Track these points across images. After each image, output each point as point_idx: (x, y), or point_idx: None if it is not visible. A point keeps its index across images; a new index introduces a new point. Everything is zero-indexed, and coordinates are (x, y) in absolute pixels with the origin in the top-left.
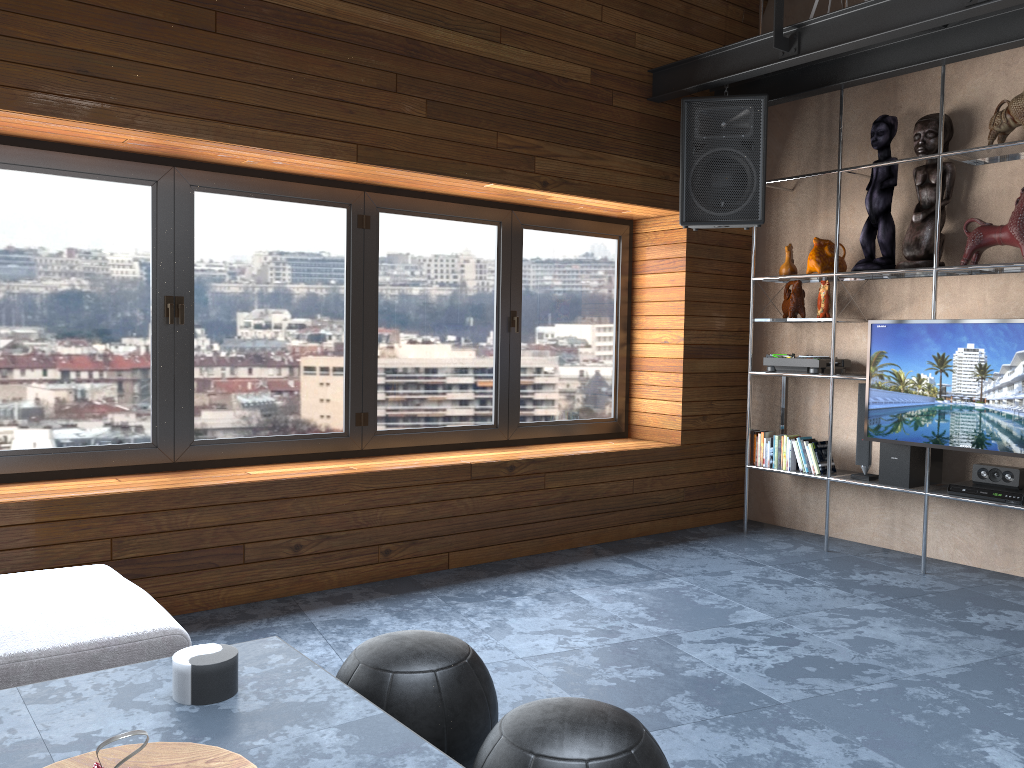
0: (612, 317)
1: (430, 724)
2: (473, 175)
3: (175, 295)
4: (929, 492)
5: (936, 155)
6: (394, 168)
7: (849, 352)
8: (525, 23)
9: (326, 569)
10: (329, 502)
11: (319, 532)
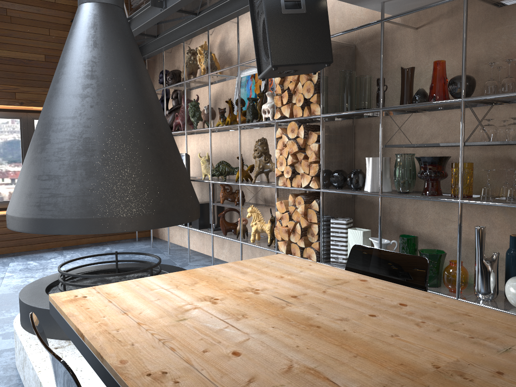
0: None
1: None
2: None
3: None
4: None
5: (163, 88)
6: None
7: None
8: (5, 39)
9: None
10: None
11: None
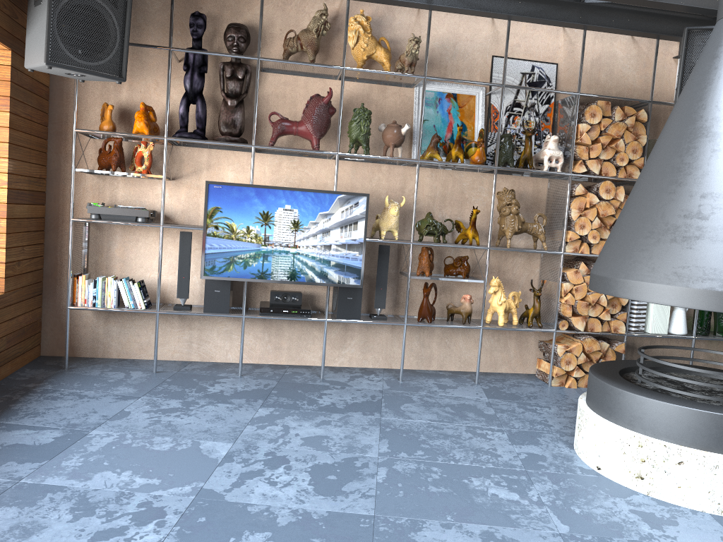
0: None
1: None
2: None
3: None
4: (246, 315)
5: (257, 58)
6: None
7: (153, 204)
8: None
9: None
10: None
11: None
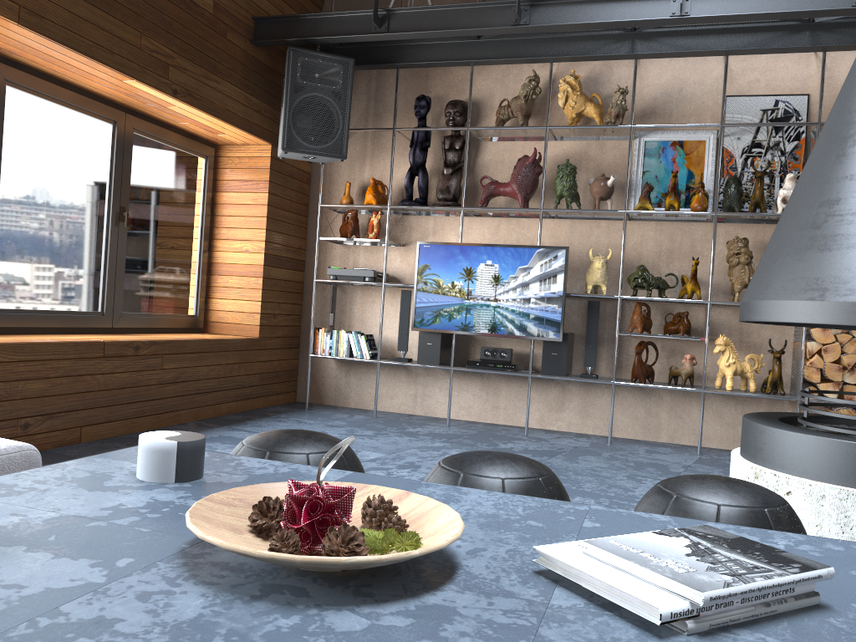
0: (198, 226)
1: None
2: (120, 67)
3: None
4: (454, 367)
5: (466, 128)
6: (53, 40)
7: (387, 268)
8: None
9: None
10: None
11: None
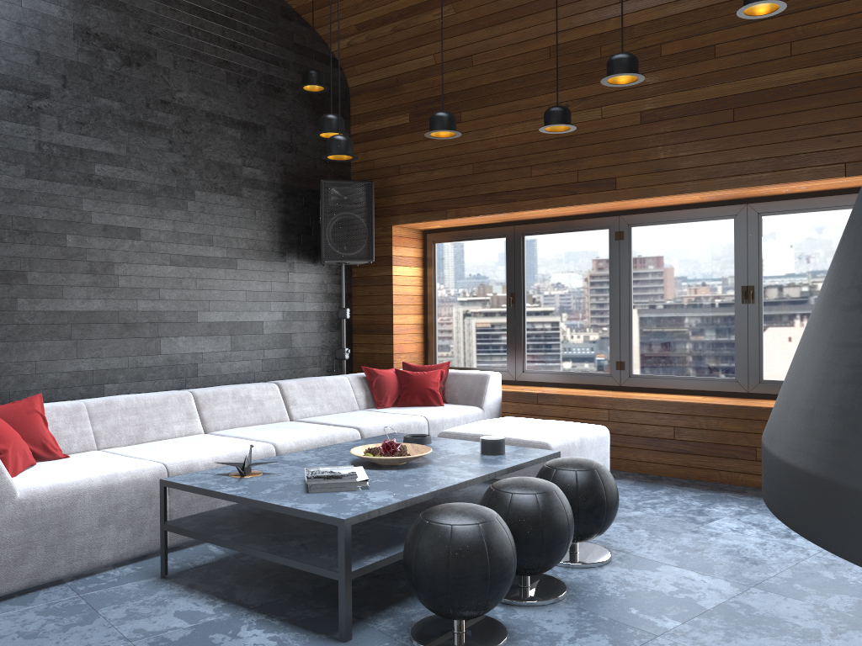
0: None
1: None
2: None
3: (748, 285)
4: None
5: None
6: None
7: None
8: None
9: None
10: None
11: None
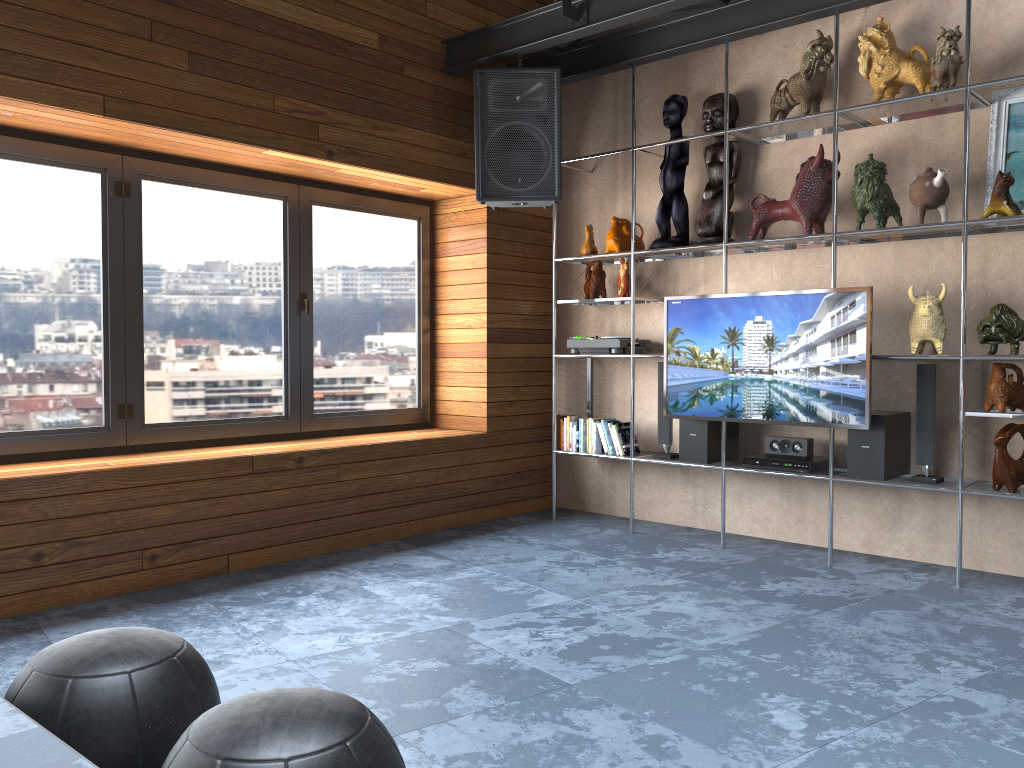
0: (414, 302)
1: (119, 738)
2: (247, 139)
3: None
4: (726, 466)
5: (723, 132)
6: (151, 125)
7: (650, 333)
8: None
9: (76, 580)
10: (78, 503)
11: (66, 538)
